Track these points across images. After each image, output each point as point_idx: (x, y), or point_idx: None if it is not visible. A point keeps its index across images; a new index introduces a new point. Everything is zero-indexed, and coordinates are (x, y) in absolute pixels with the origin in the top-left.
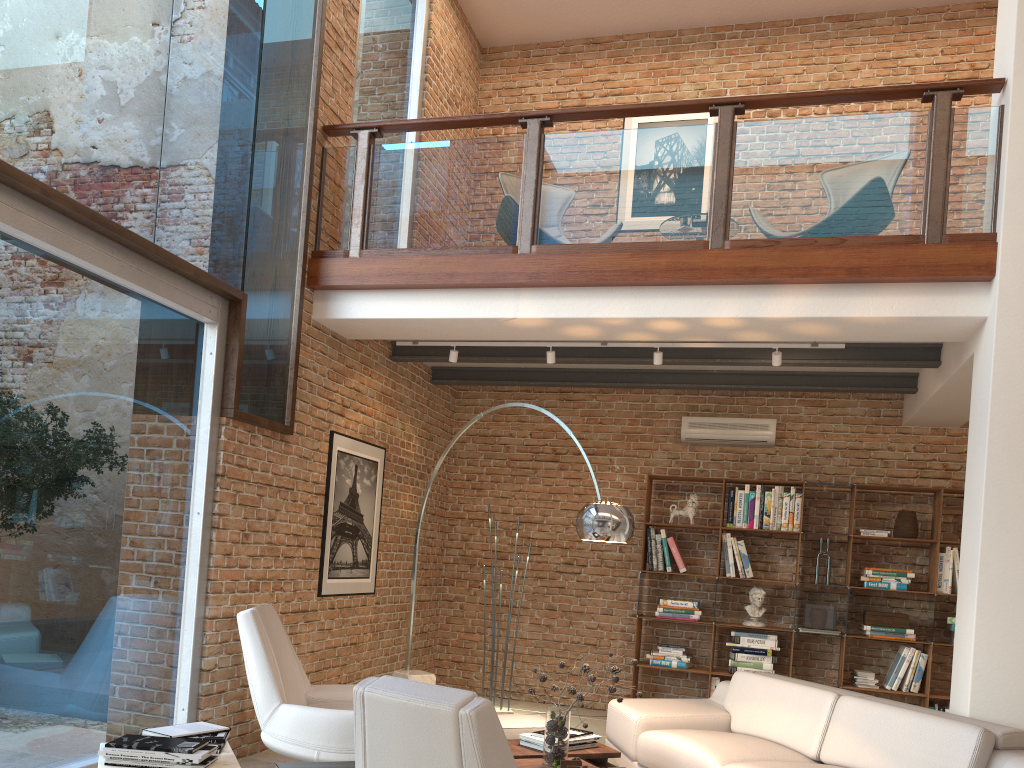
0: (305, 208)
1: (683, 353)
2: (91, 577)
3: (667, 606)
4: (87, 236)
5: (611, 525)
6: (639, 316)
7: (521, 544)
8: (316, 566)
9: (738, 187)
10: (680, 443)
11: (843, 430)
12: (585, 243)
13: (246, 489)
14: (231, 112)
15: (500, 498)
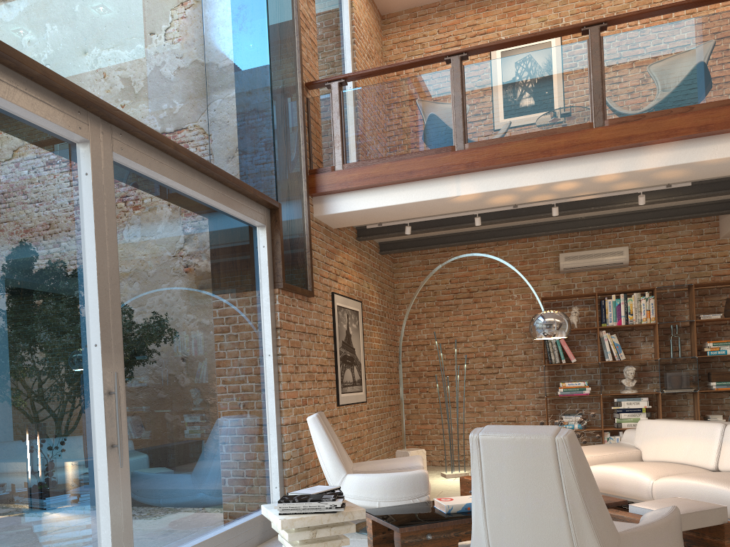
0: (303, 141)
1: (566, 207)
2: (220, 402)
3: (565, 387)
4: (195, 175)
5: (557, 326)
6: (547, 182)
7: (453, 358)
8: (334, 385)
9: (609, 82)
10: (559, 273)
11: (676, 248)
12: (503, 137)
13: (293, 336)
14: (253, 81)
15: (434, 328)
